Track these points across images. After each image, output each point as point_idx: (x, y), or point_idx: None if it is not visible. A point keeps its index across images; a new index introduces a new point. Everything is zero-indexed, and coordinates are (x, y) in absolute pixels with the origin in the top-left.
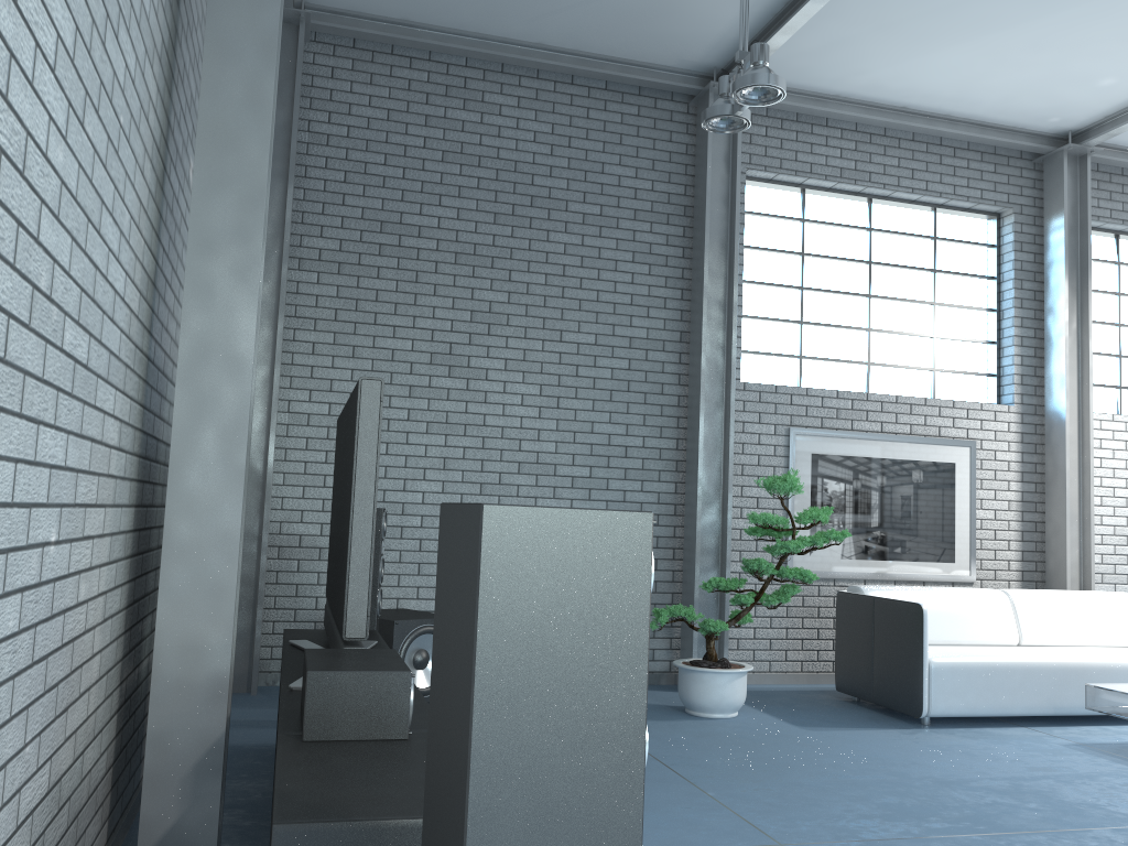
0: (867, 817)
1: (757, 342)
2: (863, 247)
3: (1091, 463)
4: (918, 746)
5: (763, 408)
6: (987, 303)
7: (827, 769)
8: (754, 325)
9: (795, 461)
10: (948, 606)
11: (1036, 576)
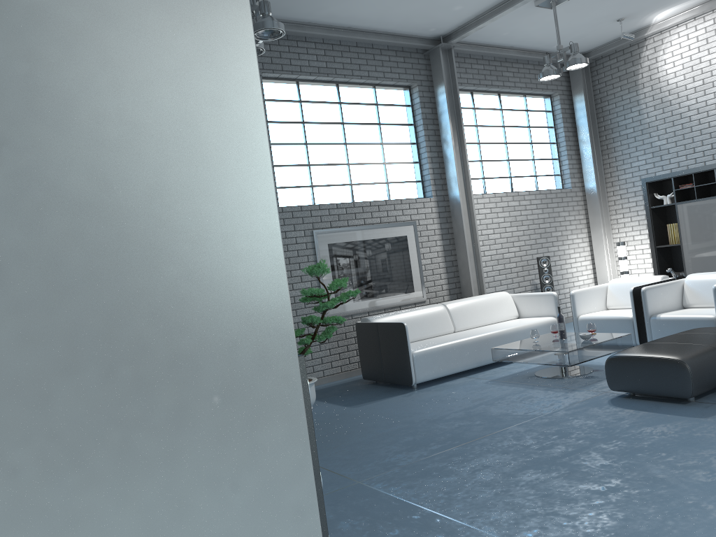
0: (399, 453)
1: (285, 180)
2: (337, 114)
3: (475, 224)
4: (414, 402)
5: (296, 221)
6: (410, 140)
7: (371, 429)
8: (281, 170)
9: (319, 250)
10: (416, 319)
11: (456, 291)
